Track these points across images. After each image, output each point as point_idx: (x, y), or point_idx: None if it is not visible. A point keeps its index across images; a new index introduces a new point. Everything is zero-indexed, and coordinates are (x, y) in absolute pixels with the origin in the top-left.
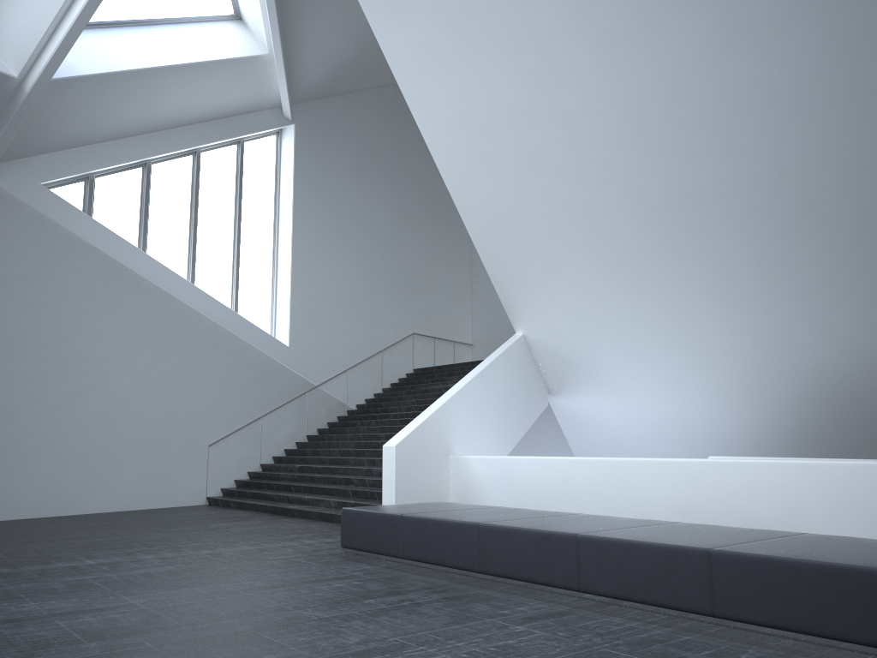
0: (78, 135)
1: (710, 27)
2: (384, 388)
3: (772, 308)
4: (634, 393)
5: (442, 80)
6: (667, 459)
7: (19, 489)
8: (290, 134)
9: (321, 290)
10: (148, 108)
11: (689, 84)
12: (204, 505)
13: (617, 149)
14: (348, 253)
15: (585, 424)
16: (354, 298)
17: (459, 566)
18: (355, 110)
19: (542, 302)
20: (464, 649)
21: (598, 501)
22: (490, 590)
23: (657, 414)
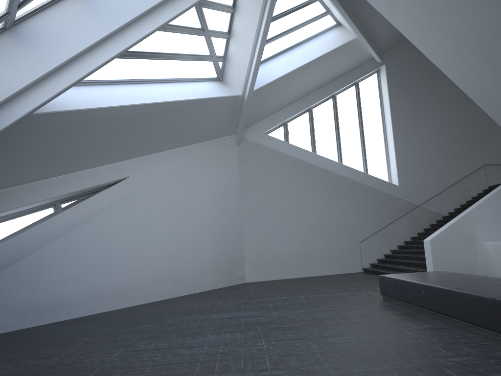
0: (274, 107)
1: None
2: (467, 201)
3: None
4: None
5: (428, 33)
6: None
7: (274, 267)
8: (383, 70)
9: (415, 151)
10: (302, 85)
11: None
12: (360, 272)
13: None
14: (429, 126)
15: None
16: (437, 151)
17: (416, 304)
18: None
19: None
20: (366, 339)
21: None
22: (427, 316)
23: None
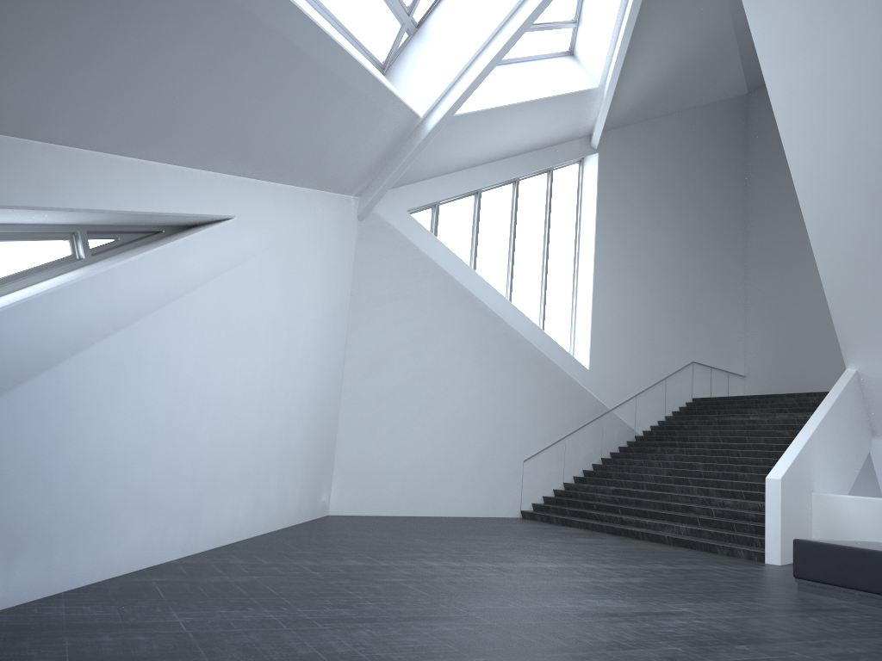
0: (438, 167)
1: None
2: (668, 416)
3: None
4: None
5: (836, 112)
6: None
7: (384, 488)
8: (593, 163)
9: (616, 316)
10: (494, 141)
11: None
12: (521, 518)
13: None
14: (639, 279)
15: None
16: (643, 324)
17: None
18: (648, 137)
19: None
20: None
21: None
22: None
23: None
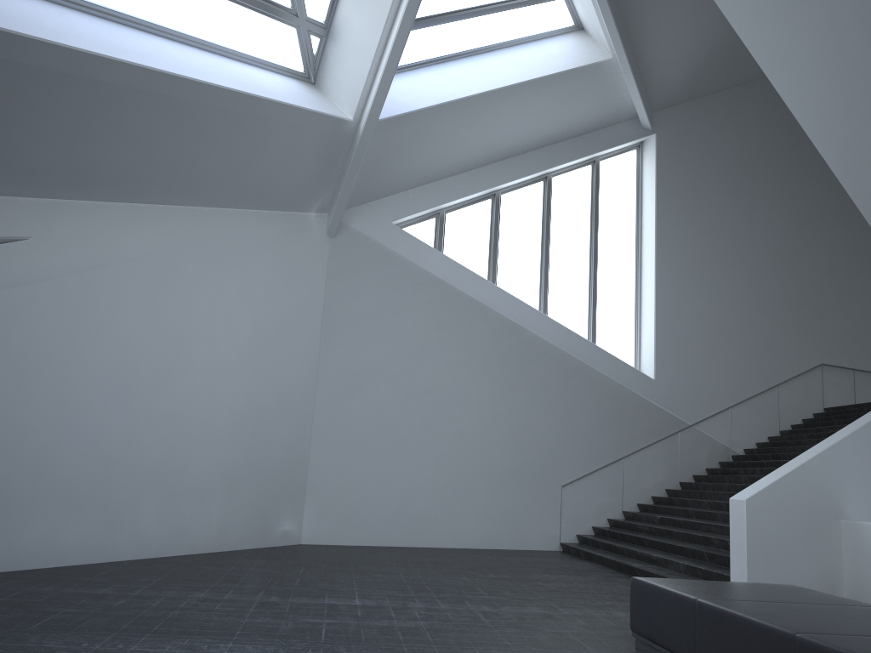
0: (423, 172)
1: None
2: (782, 430)
3: None
4: None
5: (796, 17)
6: None
7: (370, 516)
8: (651, 146)
9: (693, 315)
10: (488, 136)
11: None
12: (555, 552)
13: None
14: (727, 271)
15: None
16: (736, 323)
17: None
18: (732, 108)
19: None
20: None
21: None
22: None
23: None
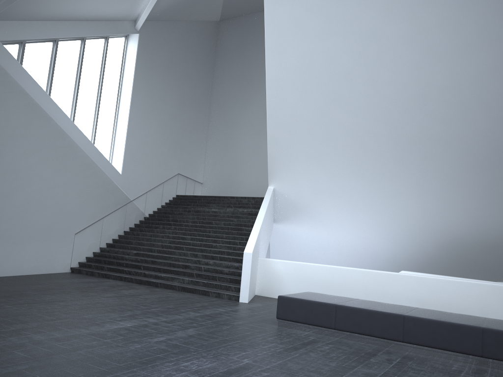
0: (30, 13)
1: (493, 61)
2: (163, 205)
3: (446, 200)
4: (332, 228)
5: (300, 42)
6: (412, 275)
7: None
8: (135, 40)
9: (140, 141)
10: (75, 5)
11: (464, 85)
12: (71, 273)
13: (399, 106)
14: (155, 120)
15: (288, 240)
16: (154, 148)
17: (385, 337)
18: (168, 32)
19: (298, 174)
20: None
21: (364, 293)
22: (410, 352)
23: (341, 240)
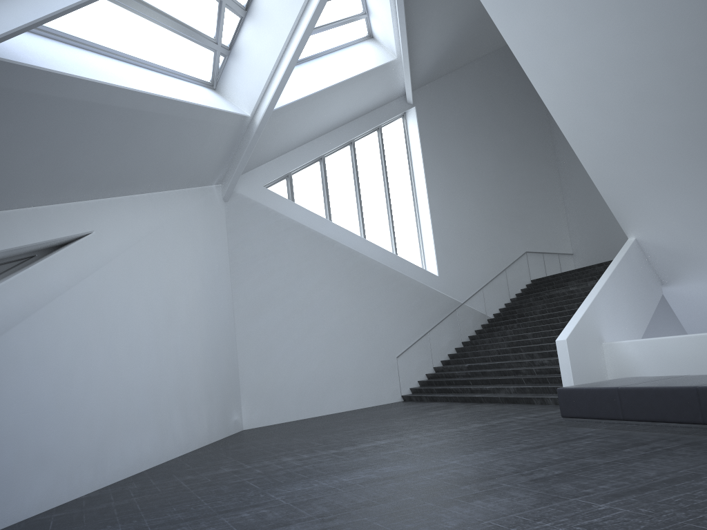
0: (281, 147)
1: None
2: (512, 298)
3: None
4: None
5: (558, 49)
6: None
7: (284, 401)
8: (413, 115)
9: (454, 229)
10: (322, 118)
11: None
12: (401, 402)
13: None
14: (468, 197)
15: (698, 305)
16: (478, 231)
17: (682, 421)
18: (455, 85)
19: (654, 210)
20: None
21: None
22: None
23: None
